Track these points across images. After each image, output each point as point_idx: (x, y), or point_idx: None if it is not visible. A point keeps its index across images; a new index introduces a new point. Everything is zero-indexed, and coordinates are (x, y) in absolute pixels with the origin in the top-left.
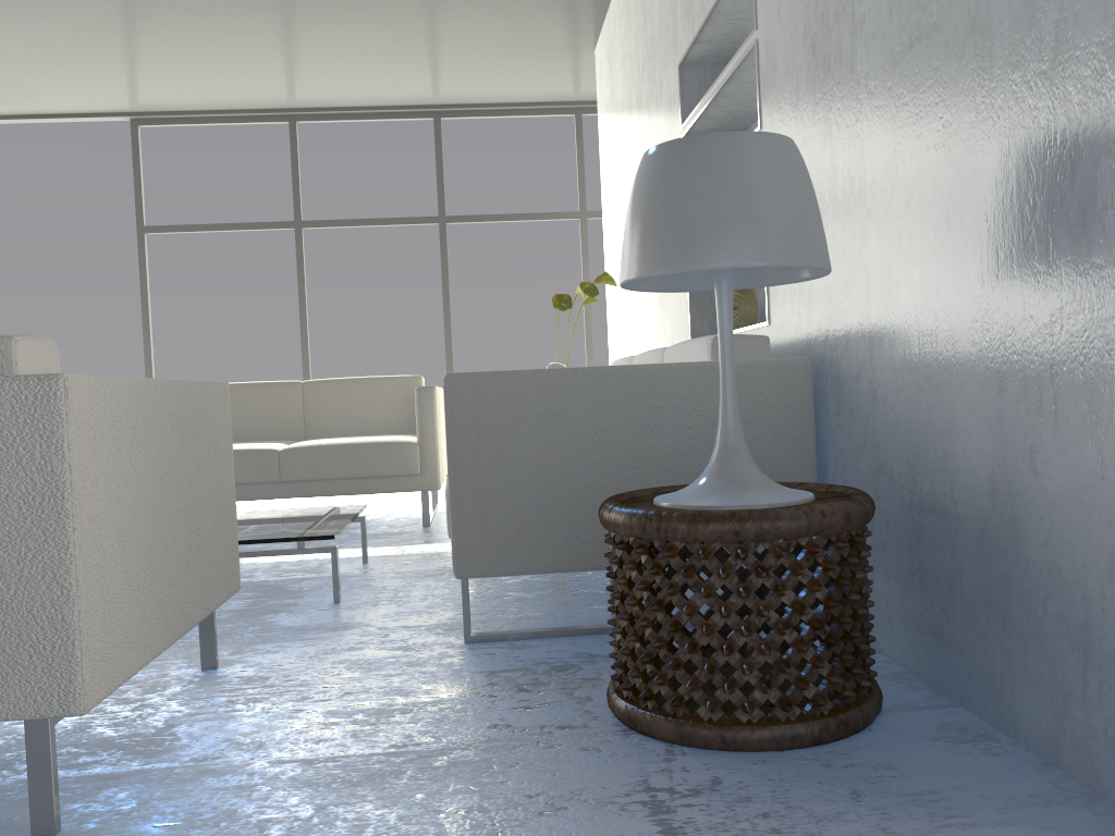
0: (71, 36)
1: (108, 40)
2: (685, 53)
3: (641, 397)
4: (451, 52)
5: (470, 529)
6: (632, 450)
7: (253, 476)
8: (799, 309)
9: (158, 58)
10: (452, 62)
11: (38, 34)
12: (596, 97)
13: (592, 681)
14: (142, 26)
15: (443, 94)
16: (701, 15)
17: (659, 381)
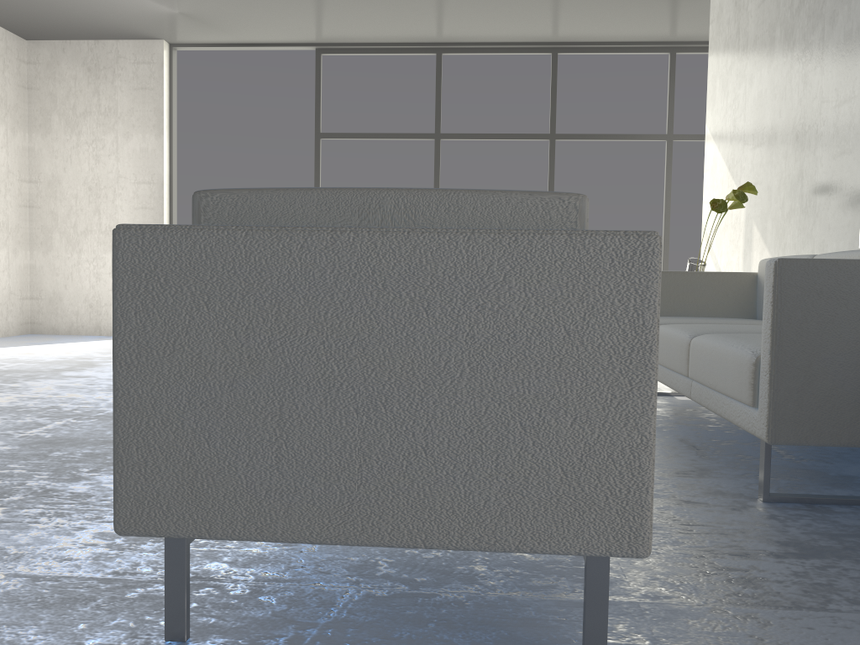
0: None
1: None
2: None
3: None
4: None
5: (787, 401)
6: None
7: None
8: None
9: None
10: (585, 5)
11: None
12: (691, 38)
13: None
14: None
15: (565, 33)
16: None
17: None
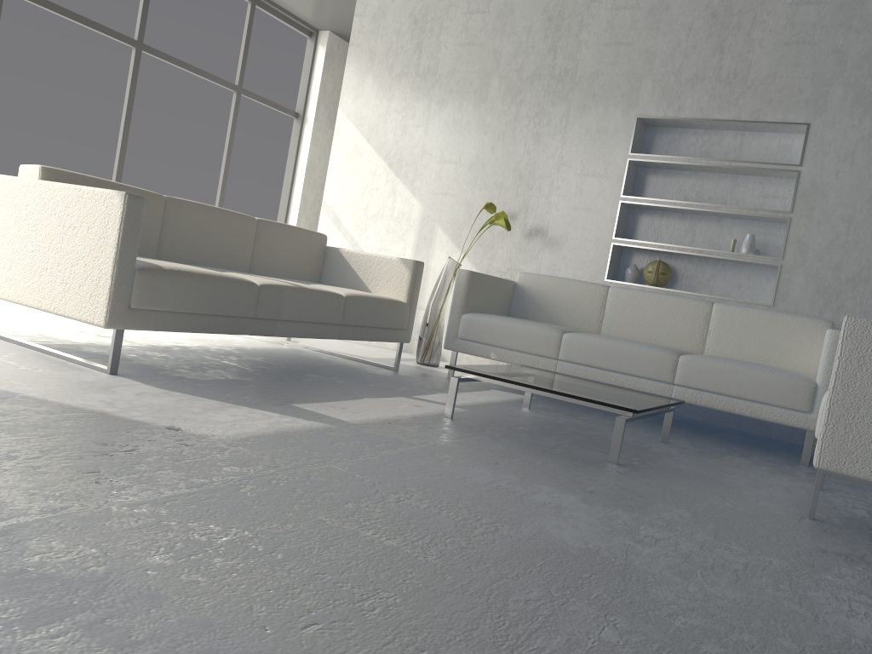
0: None
1: None
2: (656, 117)
3: None
4: None
5: None
6: None
7: (329, 317)
8: (822, 310)
9: None
10: None
11: None
12: None
13: None
14: None
15: None
16: (699, 113)
17: None
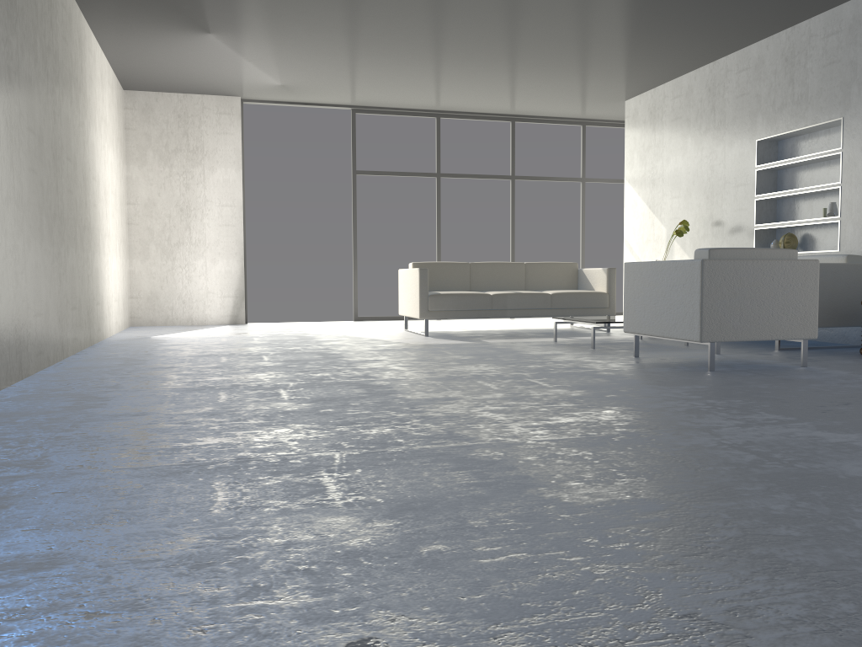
0: (393, 76)
1: (407, 79)
2: (766, 138)
3: (835, 273)
4: (558, 96)
5: None
6: (831, 290)
7: (540, 305)
8: None
9: (416, 87)
10: (552, 100)
11: (379, 74)
12: (596, 118)
13: (847, 354)
14: (434, 76)
15: (526, 111)
16: (786, 128)
17: (840, 268)
